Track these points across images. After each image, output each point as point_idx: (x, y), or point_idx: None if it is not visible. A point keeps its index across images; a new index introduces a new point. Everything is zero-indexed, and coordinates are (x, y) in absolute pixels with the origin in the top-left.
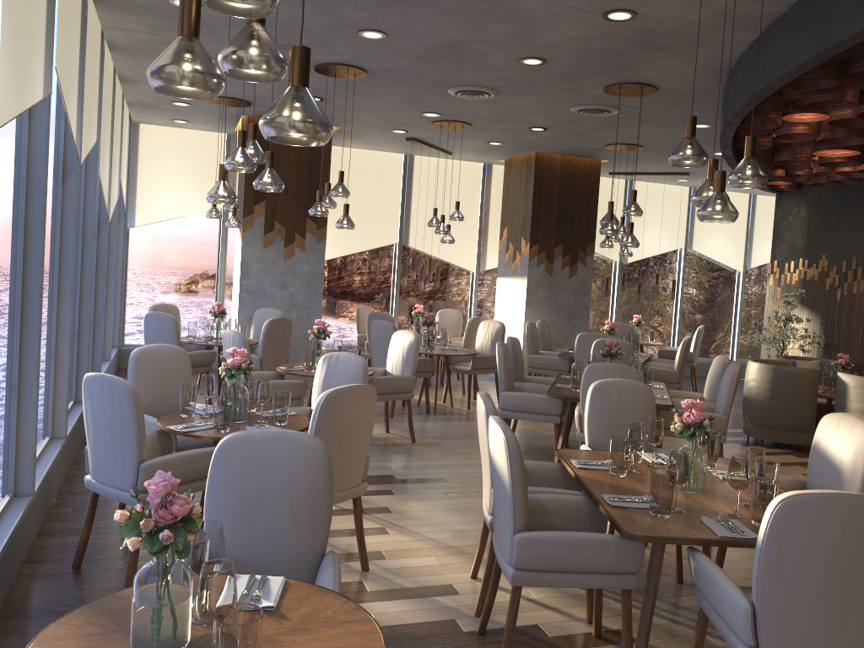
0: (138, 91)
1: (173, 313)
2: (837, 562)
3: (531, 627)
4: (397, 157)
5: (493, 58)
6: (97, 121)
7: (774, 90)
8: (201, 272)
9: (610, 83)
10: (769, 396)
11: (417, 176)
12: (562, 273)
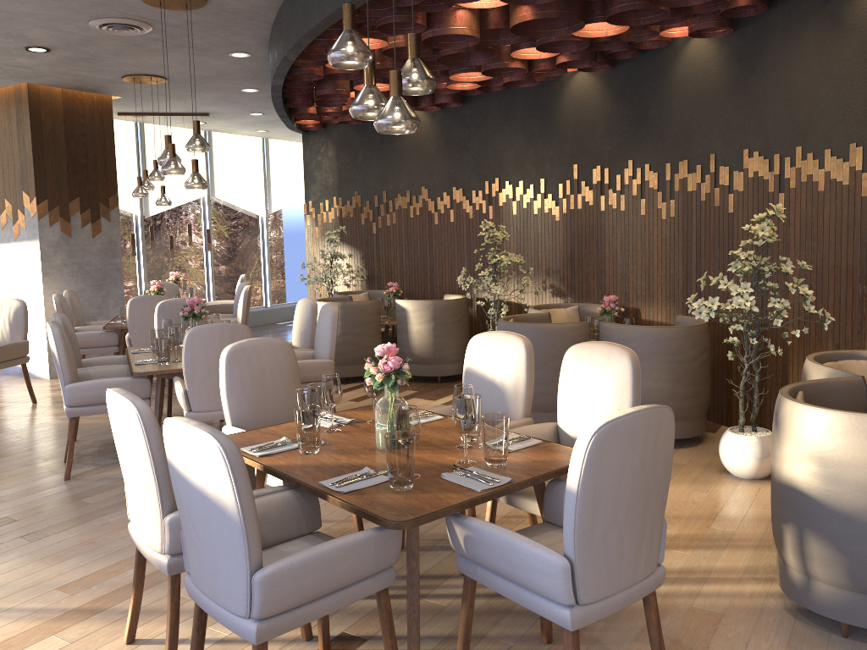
0: None
1: None
2: (639, 484)
3: None
4: None
5: None
6: None
7: (362, 4)
8: None
9: None
10: (340, 333)
11: None
12: (84, 232)
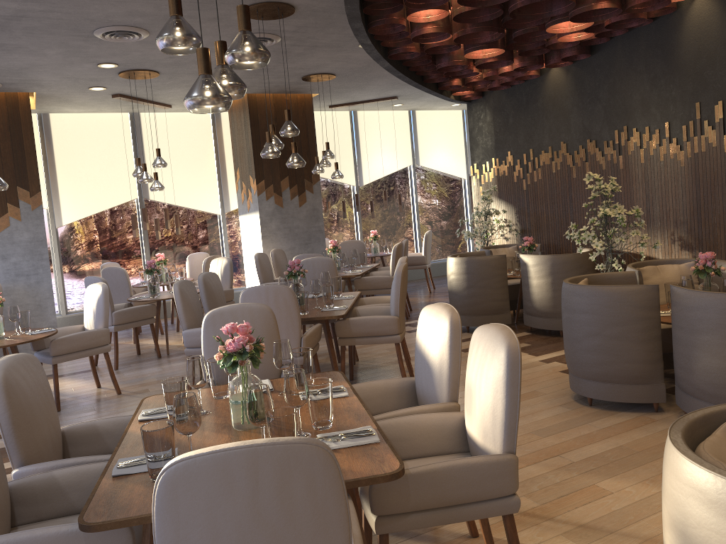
0: None
1: None
2: (257, 540)
3: None
4: (123, 116)
5: None
6: None
7: None
8: None
9: None
10: (466, 286)
11: (146, 132)
12: (292, 203)
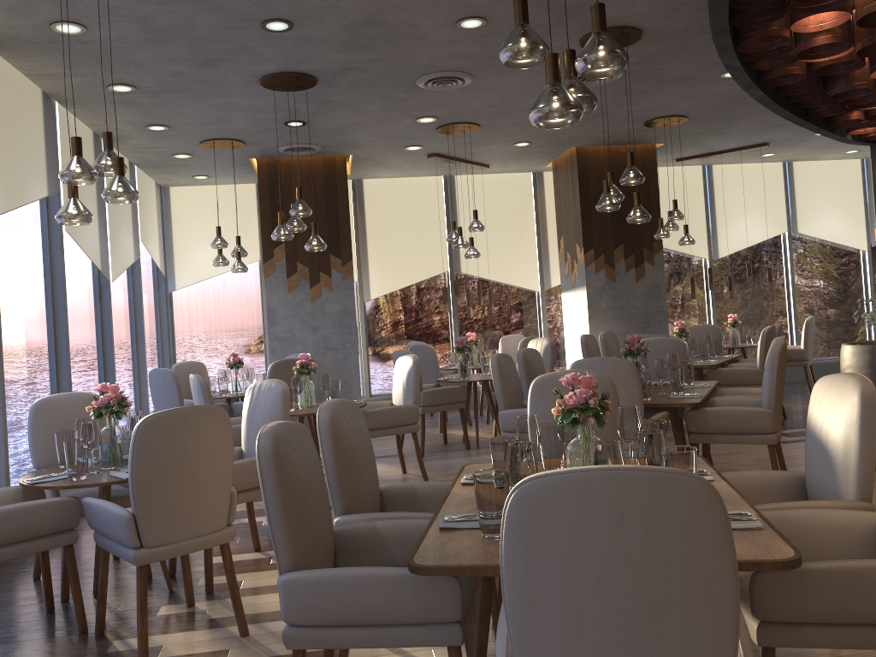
0: (132, 149)
1: (198, 370)
2: (620, 586)
3: None
4: (436, 180)
5: (427, 29)
6: (47, 175)
7: None
8: (247, 328)
9: (582, 35)
10: None
11: (460, 197)
12: (627, 277)
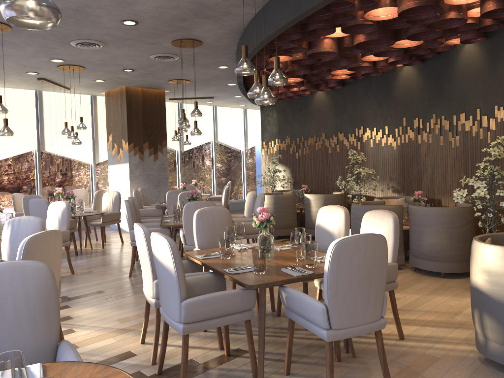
0: None
1: None
2: (363, 271)
3: (188, 361)
4: (30, 92)
5: (104, 20)
6: None
7: (270, 40)
8: None
9: (175, 39)
10: (273, 211)
11: (46, 105)
12: (149, 159)
